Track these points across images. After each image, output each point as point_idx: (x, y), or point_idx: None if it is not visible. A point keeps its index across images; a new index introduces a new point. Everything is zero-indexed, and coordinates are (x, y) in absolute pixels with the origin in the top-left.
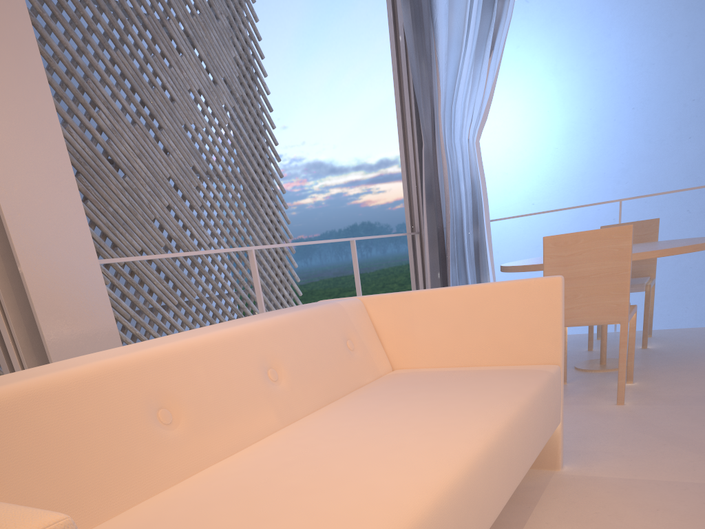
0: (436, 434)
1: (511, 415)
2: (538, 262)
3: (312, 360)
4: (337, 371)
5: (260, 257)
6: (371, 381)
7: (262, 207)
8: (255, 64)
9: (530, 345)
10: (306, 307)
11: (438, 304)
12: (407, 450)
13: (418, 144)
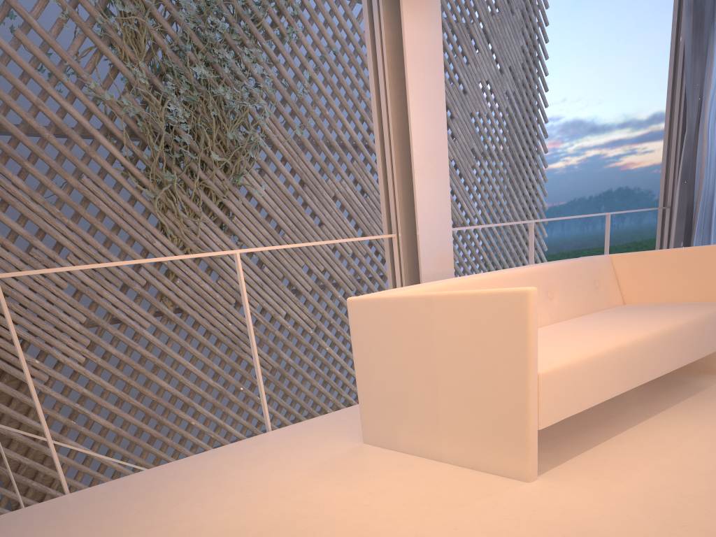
0: (641, 322)
1: (690, 319)
2: None
3: (572, 290)
4: (586, 299)
5: (515, 228)
6: (607, 308)
7: (523, 181)
8: (538, 49)
9: None
10: (572, 259)
11: (662, 259)
12: (623, 326)
13: (682, 130)
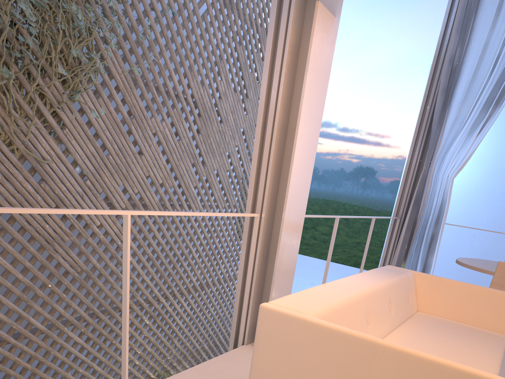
0: (477, 359)
1: (500, 358)
2: (481, 266)
3: (399, 302)
4: (404, 308)
5: None
6: (411, 315)
7: None
8: None
9: (496, 322)
10: (396, 273)
11: (455, 288)
12: (470, 364)
13: (417, 168)
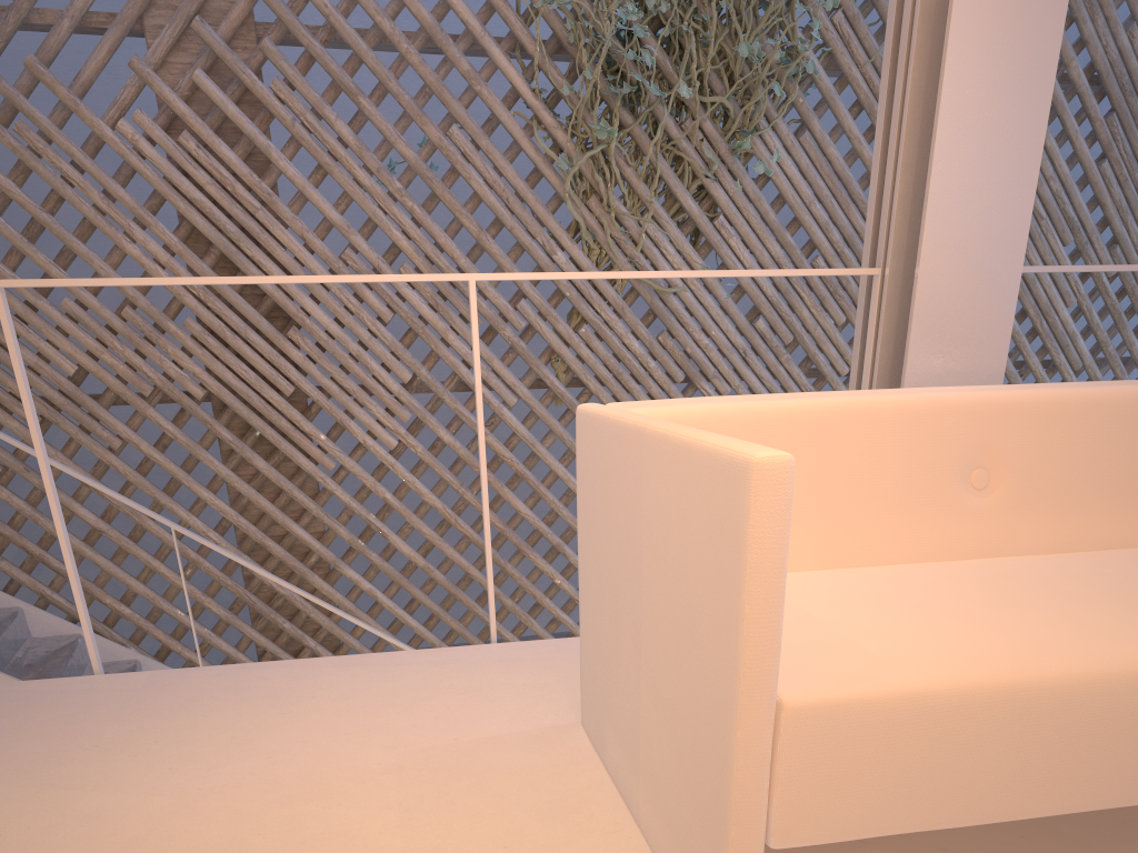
0: None
1: None
2: None
3: None
4: None
5: None
6: None
7: None
8: None
9: None
10: None
11: None
12: None
13: None
